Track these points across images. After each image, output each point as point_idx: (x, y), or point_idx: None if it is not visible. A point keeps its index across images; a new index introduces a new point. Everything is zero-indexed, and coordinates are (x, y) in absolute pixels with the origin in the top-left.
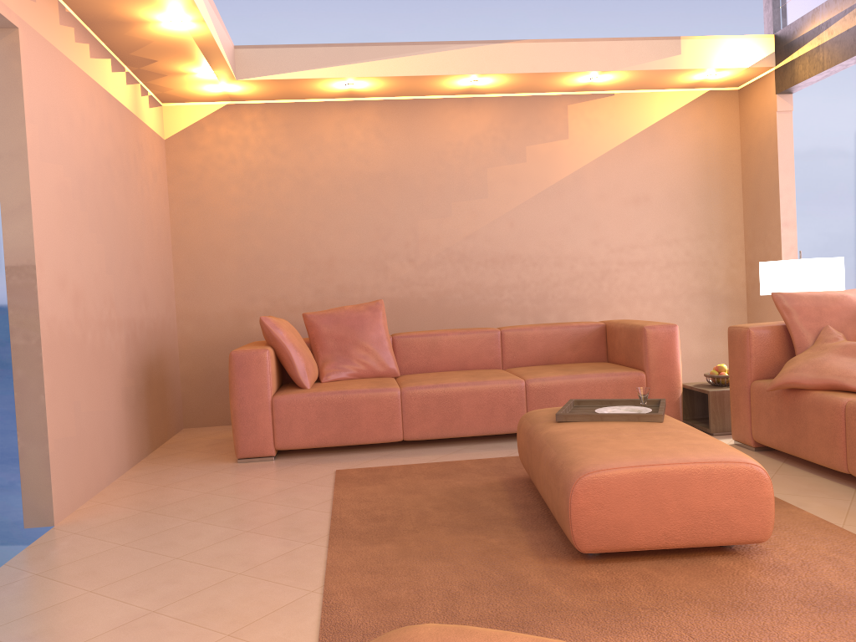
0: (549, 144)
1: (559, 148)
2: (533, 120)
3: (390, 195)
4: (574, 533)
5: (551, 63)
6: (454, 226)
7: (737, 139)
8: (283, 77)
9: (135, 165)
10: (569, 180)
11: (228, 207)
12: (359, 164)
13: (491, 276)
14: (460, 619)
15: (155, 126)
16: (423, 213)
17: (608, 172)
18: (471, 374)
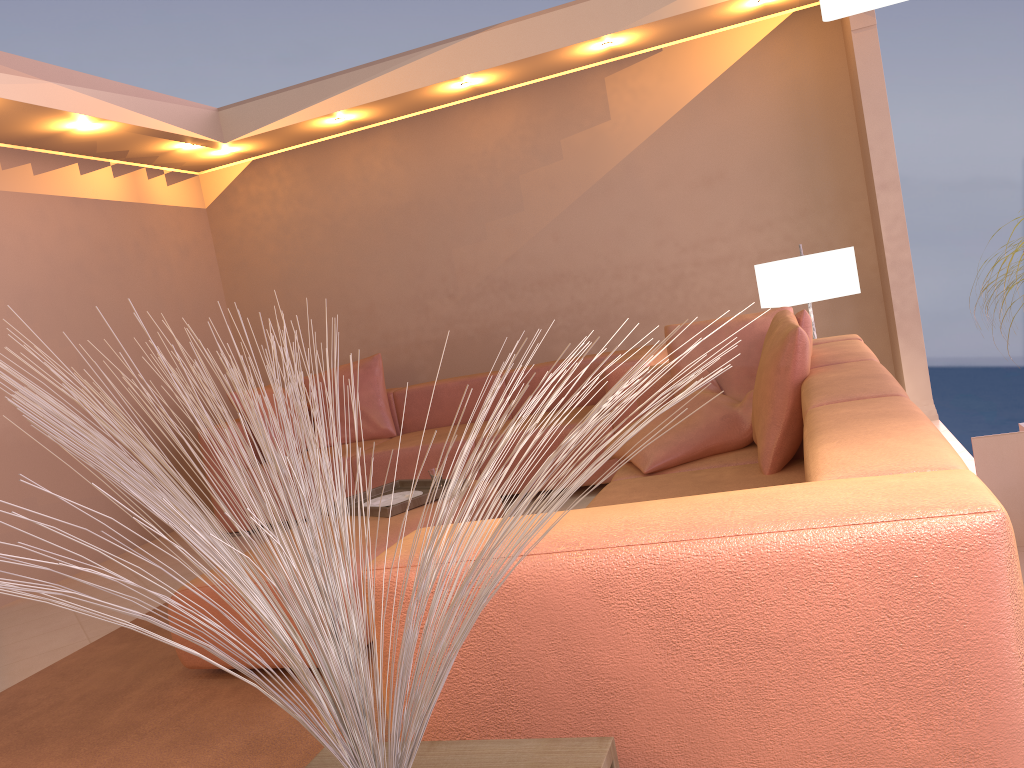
0: (588, 131)
1: (601, 133)
2: (565, 106)
3: (419, 226)
4: (176, 649)
5: (536, 43)
6: (491, 249)
7: (844, 69)
8: (265, 130)
9: (139, 252)
10: (618, 171)
11: (270, 266)
12: (383, 198)
13: (540, 301)
14: (16, 729)
15: (184, 200)
16: (456, 241)
17: (666, 151)
18: (445, 433)
